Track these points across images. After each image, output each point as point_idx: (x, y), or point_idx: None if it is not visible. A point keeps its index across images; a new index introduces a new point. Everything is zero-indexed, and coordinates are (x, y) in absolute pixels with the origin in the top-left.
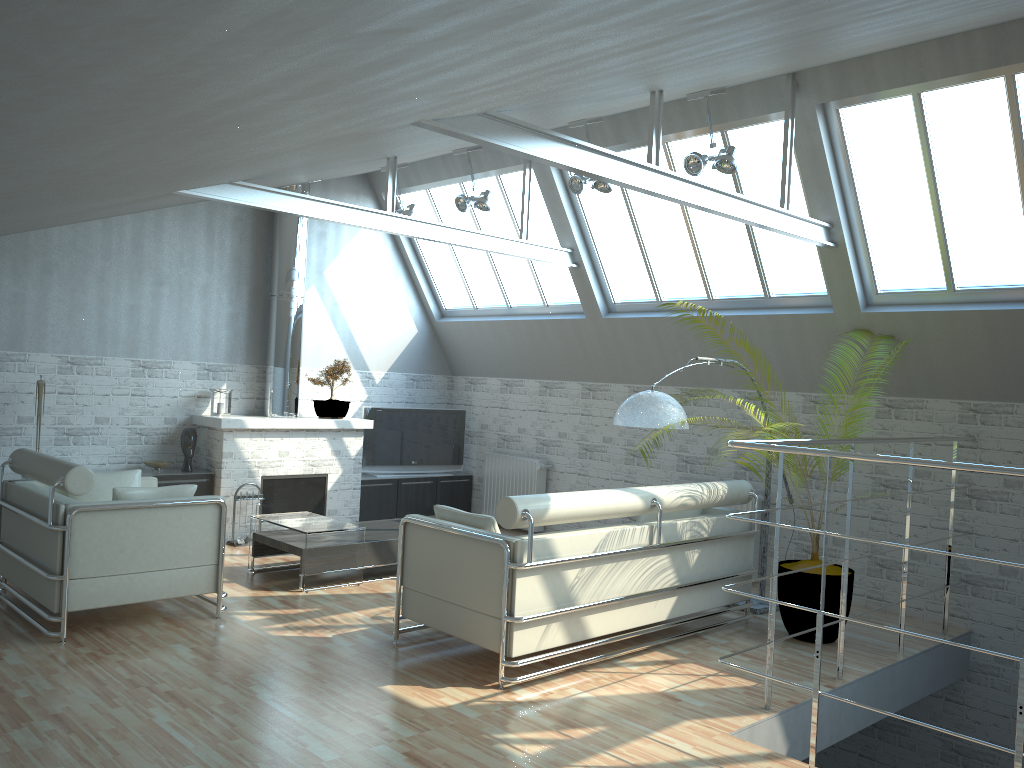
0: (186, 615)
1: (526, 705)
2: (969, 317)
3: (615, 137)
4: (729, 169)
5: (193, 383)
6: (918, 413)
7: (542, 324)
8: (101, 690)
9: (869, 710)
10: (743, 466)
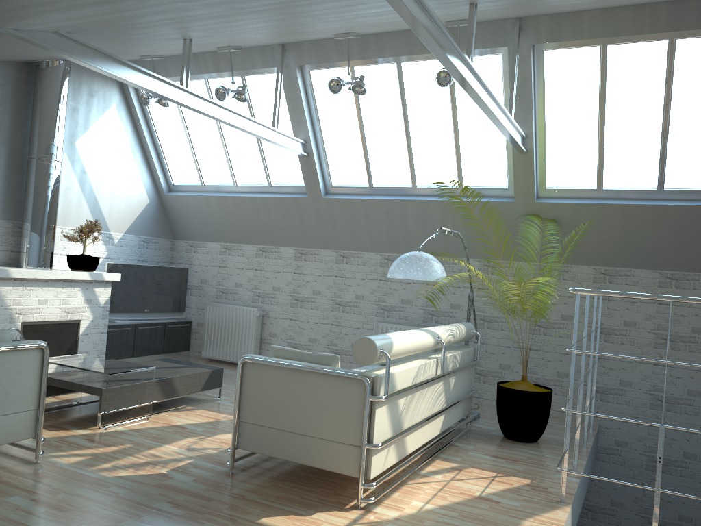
0: None
1: (396, 523)
2: (613, 208)
3: (360, 53)
4: None
5: None
6: (564, 275)
7: (267, 200)
8: None
9: (583, 491)
10: (430, 312)
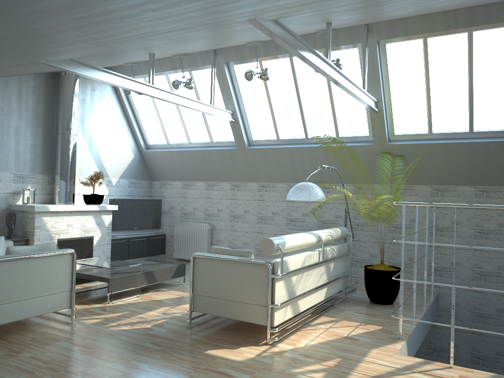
0: (50, 323)
1: (290, 352)
2: (440, 146)
3: (265, 53)
4: None
5: (10, 185)
6: (411, 192)
7: (210, 152)
8: (35, 377)
9: (422, 334)
10: (322, 221)
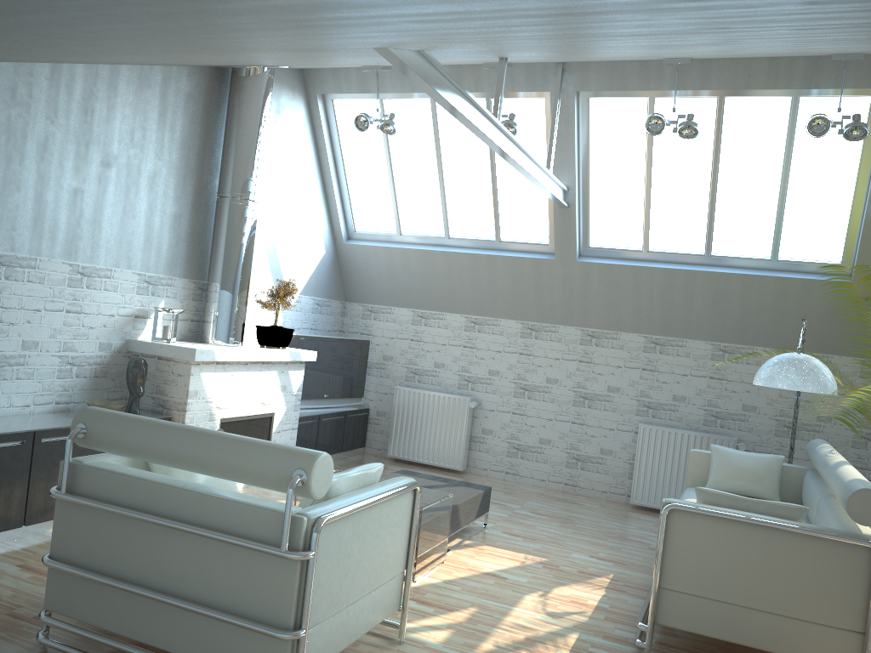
0: (355, 644)
1: None
2: None
3: (674, 82)
4: (853, 136)
5: (132, 299)
6: None
7: (494, 260)
8: None
9: None
10: (714, 414)
